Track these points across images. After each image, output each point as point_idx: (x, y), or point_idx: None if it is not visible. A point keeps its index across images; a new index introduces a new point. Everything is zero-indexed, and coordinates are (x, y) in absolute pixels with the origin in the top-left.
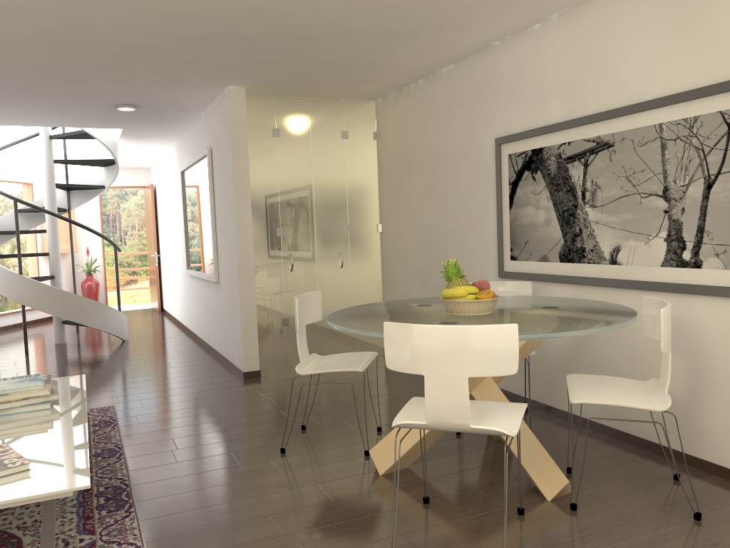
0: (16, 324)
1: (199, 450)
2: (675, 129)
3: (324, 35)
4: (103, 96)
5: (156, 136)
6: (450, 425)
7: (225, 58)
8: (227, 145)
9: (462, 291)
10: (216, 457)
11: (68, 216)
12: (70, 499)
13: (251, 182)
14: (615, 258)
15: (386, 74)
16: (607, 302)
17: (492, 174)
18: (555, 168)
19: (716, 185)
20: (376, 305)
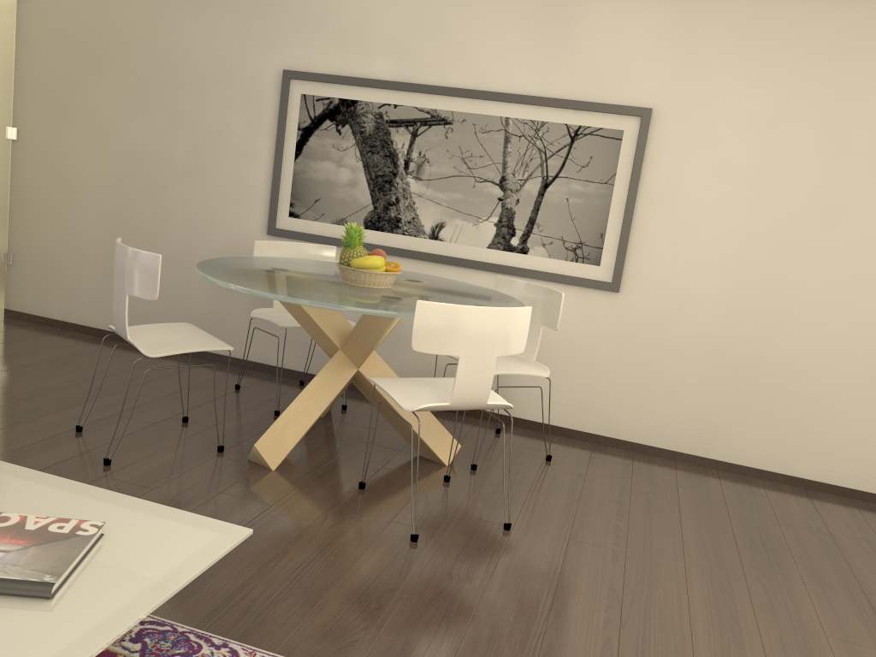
0: None
1: None
2: (521, 127)
3: None
4: None
5: None
6: (470, 404)
7: None
8: None
9: (381, 262)
10: None
11: None
12: None
13: None
14: (437, 234)
15: None
16: (442, 277)
17: (270, 110)
18: (372, 127)
19: (553, 186)
20: (220, 265)
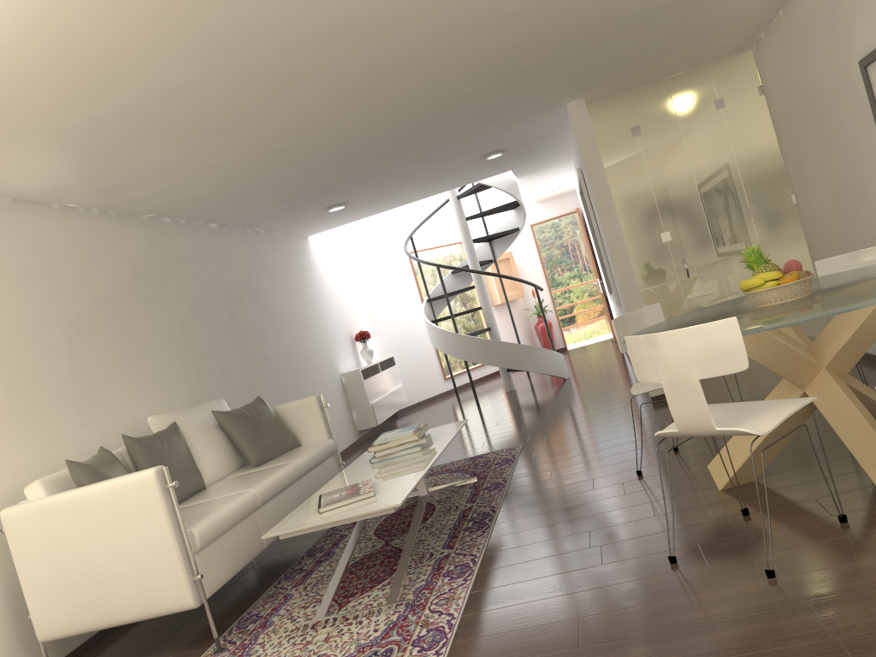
0: (481, 377)
1: (567, 478)
2: None
3: (607, 32)
4: (465, 155)
5: (548, 164)
6: (699, 430)
7: (536, 88)
8: (582, 163)
9: (755, 280)
10: (578, 483)
11: (507, 263)
12: (449, 524)
13: (619, 193)
14: None
15: (726, 26)
16: None
17: (869, 106)
18: None
19: None
20: (708, 308)
